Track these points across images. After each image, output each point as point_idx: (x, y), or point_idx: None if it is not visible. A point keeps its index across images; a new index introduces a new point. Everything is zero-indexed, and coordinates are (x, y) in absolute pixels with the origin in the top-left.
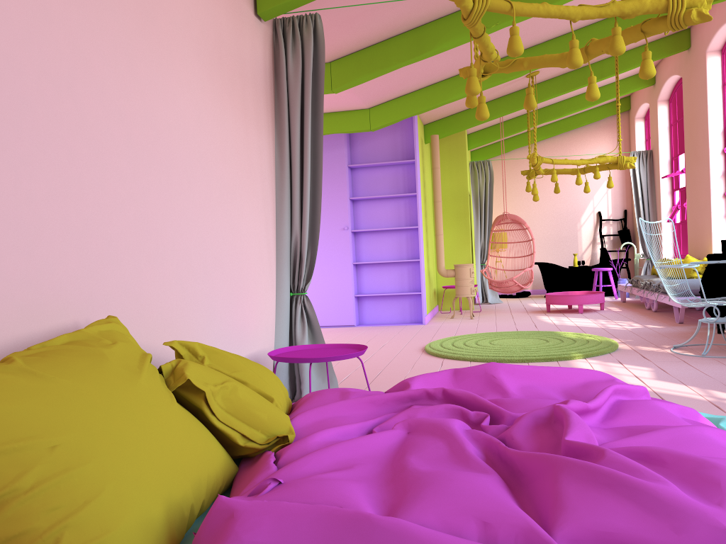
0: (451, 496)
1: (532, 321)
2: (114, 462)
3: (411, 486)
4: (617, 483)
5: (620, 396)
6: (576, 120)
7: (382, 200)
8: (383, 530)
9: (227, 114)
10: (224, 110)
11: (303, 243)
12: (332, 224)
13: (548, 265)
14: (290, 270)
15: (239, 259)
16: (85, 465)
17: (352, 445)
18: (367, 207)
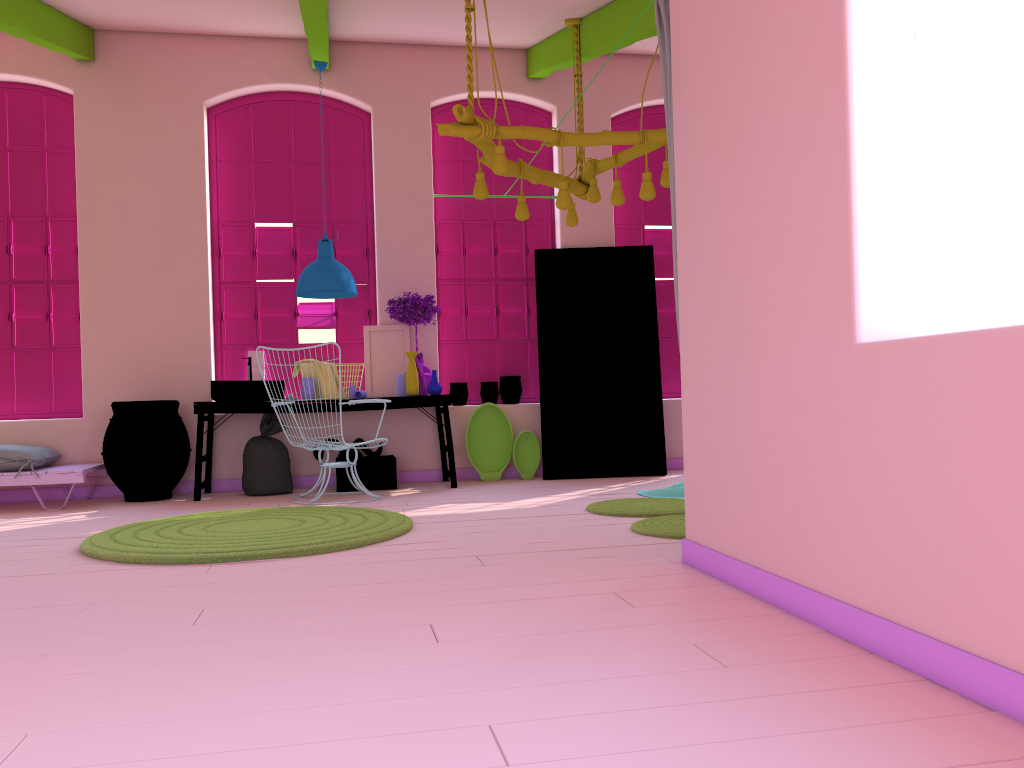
0: None
1: None
2: None
3: None
4: None
5: None
6: None
7: None
8: None
9: None
10: None
11: None
12: None
13: None
14: None
15: None
16: None
17: None
18: None
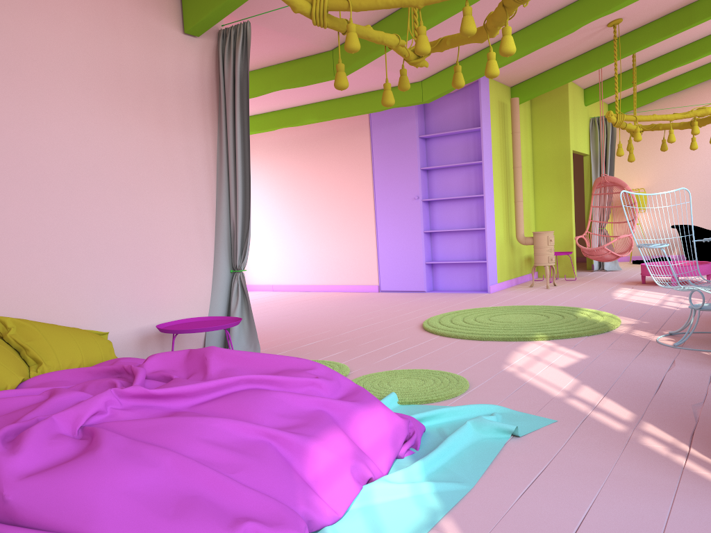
0: None
1: (600, 294)
2: None
3: None
4: None
5: (263, 385)
6: None
7: (454, 169)
8: None
9: (133, 127)
10: (127, 125)
11: (237, 227)
12: (404, 194)
13: (685, 229)
14: (231, 250)
15: (148, 245)
16: None
17: None
18: (440, 176)
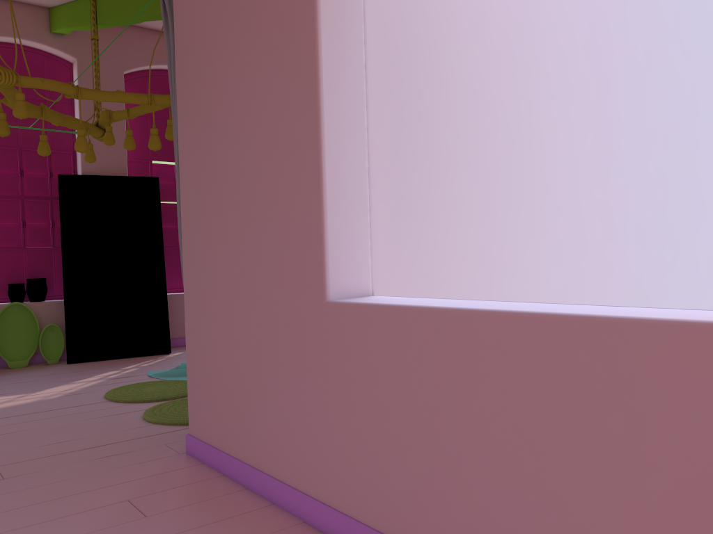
0: None
1: None
2: None
3: None
4: None
5: None
6: None
7: None
8: None
9: None
10: None
11: None
12: None
13: None
14: None
15: None
16: None
17: None
18: None
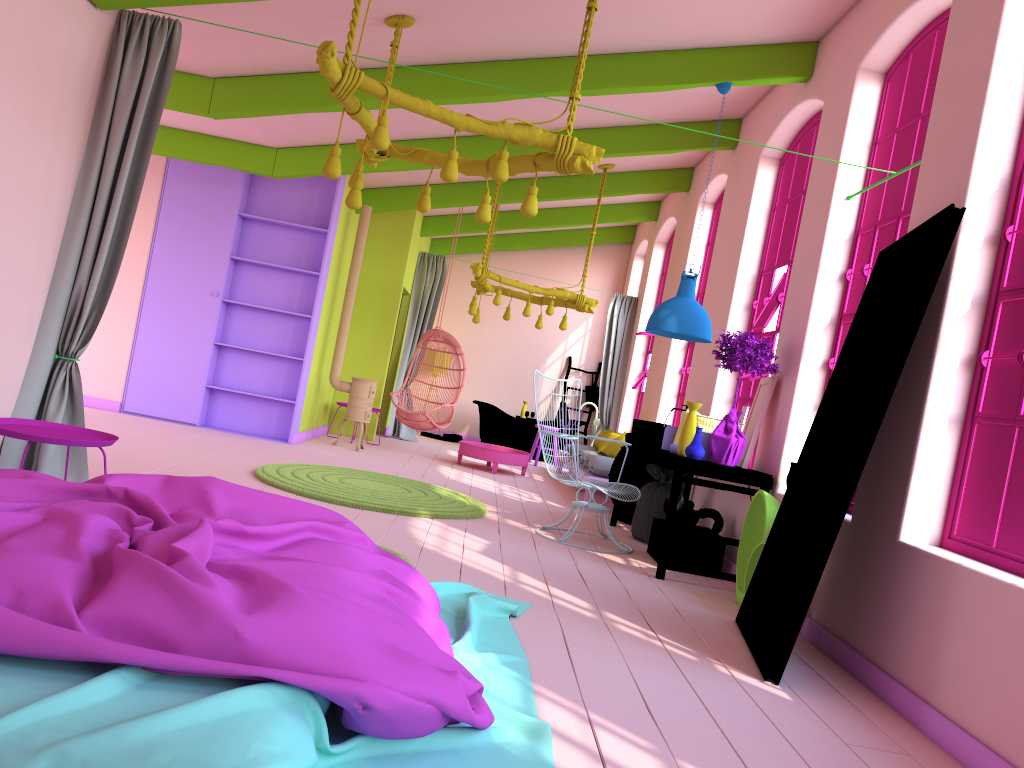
0: (4, 565)
1: (426, 470)
2: None
3: None
4: (166, 580)
5: (322, 535)
6: (568, 237)
7: (275, 271)
8: None
9: (3, 113)
10: None
11: (88, 297)
12: (198, 284)
13: (489, 408)
14: (63, 326)
15: None
16: None
17: None
18: (253, 275)
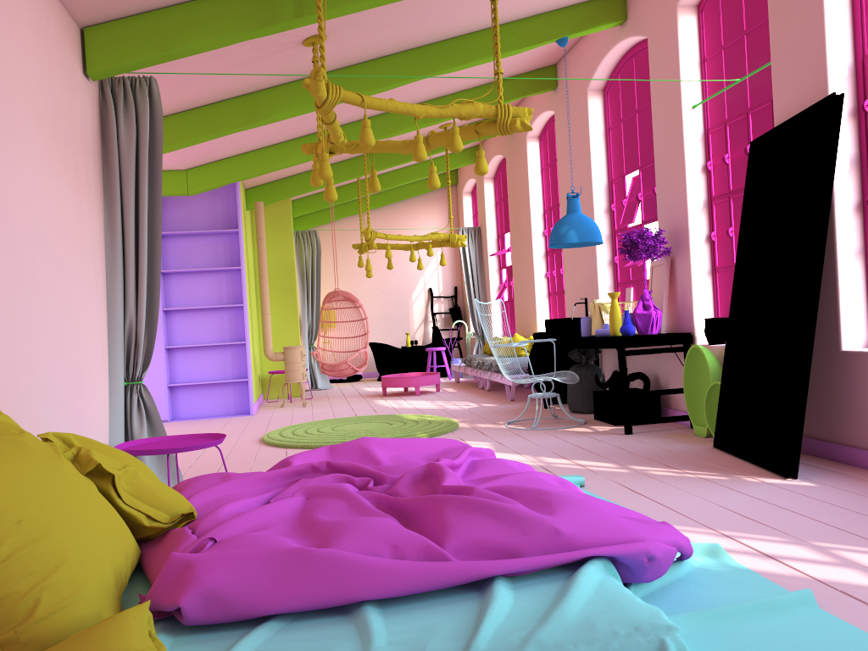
0: (367, 530)
1: (370, 406)
2: (70, 533)
3: (330, 530)
4: (484, 507)
5: (474, 457)
6: (405, 191)
7: (200, 274)
8: (321, 558)
9: (63, 185)
10: (60, 182)
11: (140, 326)
12: None
13: (381, 346)
14: (123, 356)
15: (76, 346)
16: (49, 535)
17: (262, 511)
18: (181, 282)
